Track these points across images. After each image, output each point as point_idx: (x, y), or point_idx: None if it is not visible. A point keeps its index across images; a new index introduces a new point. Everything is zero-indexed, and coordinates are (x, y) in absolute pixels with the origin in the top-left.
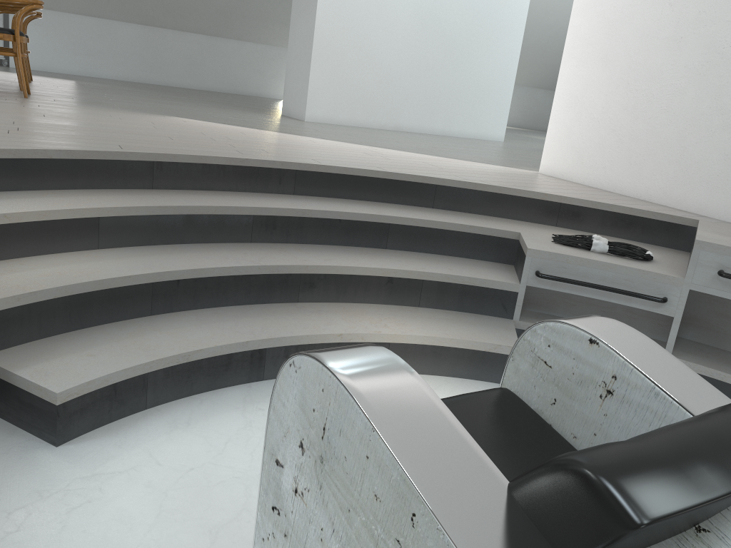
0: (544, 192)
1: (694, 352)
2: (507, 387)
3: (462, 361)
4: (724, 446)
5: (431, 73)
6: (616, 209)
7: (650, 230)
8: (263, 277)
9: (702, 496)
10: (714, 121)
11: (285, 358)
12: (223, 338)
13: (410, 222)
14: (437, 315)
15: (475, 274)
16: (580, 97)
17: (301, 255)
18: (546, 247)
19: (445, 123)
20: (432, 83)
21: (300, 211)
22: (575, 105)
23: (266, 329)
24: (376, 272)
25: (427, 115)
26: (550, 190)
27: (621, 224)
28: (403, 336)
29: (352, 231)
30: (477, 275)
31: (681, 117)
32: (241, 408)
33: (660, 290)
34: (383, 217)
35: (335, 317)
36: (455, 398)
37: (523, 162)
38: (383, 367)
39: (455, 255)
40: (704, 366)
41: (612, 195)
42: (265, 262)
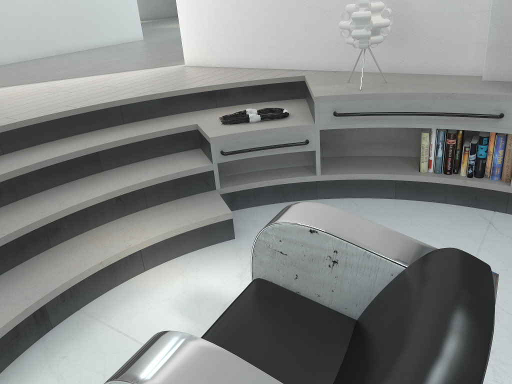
0: (200, 86)
1: (331, 165)
2: (257, 274)
3: (197, 237)
4: (462, 320)
5: (69, 1)
6: (252, 83)
7: (277, 91)
8: (12, 243)
9: (477, 379)
10: (292, 4)
11: (63, 303)
12: (2, 317)
13: (114, 145)
14: (164, 209)
15: (178, 168)
16: (196, 3)
17: (37, 208)
18: (221, 131)
19: (95, 38)
20: (73, 8)
21: (19, 170)
22: (194, 10)
23: (37, 288)
24: (105, 197)
25: (79, 36)
26: (203, 82)
27: (258, 93)
28: (149, 240)
29: (70, 169)
30: (181, 169)
31: (270, 5)
32: (47, 365)
33: (302, 136)
34: (91, 148)
35: (88, 248)
36: (231, 309)
37: (169, 57)
38: (198, 361)
39: (157, 156)
40: (341, 174)
41: (243, 71)
42: (9, 230)
